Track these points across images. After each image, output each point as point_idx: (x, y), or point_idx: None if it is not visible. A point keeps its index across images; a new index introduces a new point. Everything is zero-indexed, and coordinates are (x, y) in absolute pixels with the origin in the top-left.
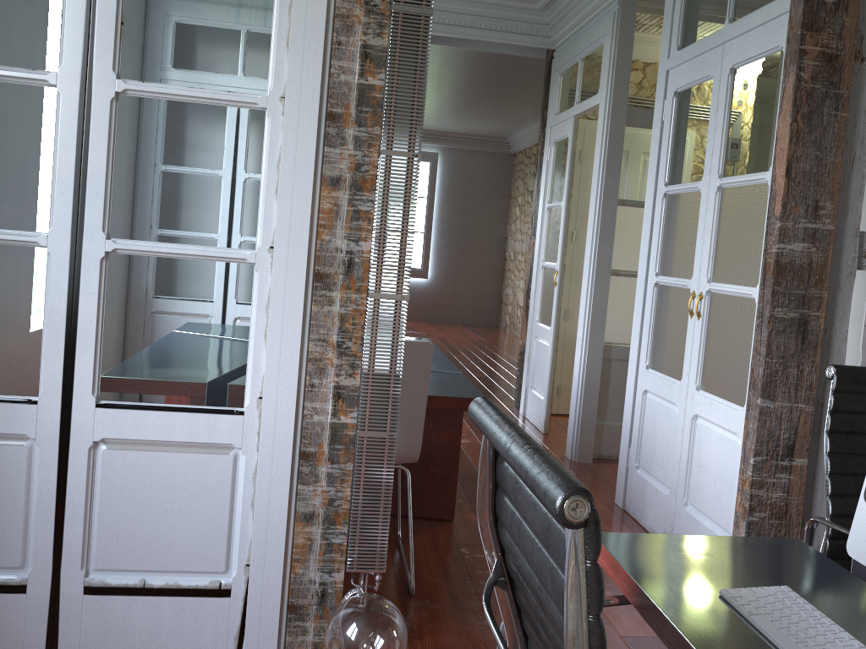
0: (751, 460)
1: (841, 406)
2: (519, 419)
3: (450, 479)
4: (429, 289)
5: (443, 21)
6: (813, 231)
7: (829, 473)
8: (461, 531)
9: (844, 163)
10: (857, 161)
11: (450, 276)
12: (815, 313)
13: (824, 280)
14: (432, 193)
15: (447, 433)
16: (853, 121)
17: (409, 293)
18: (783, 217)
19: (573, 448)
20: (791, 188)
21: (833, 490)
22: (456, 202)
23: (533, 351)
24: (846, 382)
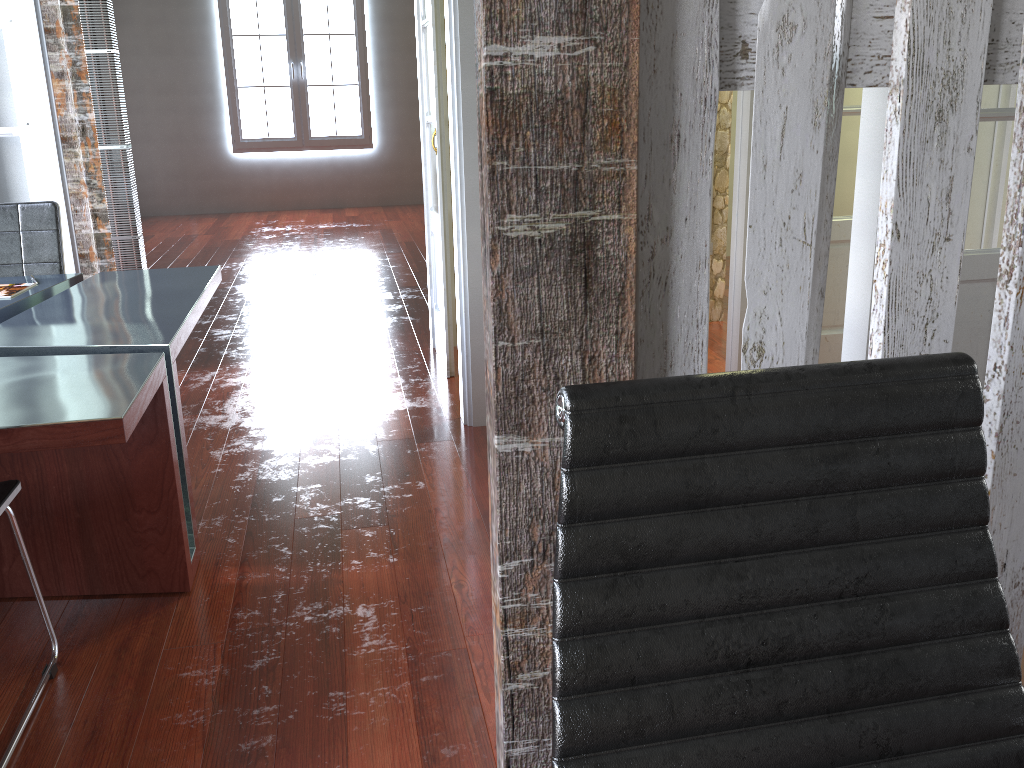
0: (498, 568)
1: (589, 506)
2: (425, 355)
3: (169, 529)
4: (378, 162)
5: None
6: None
7: (558, 694)
8: (191, 614)
9: None
10: None
11: (404, 142)
12: (612, 217)
13: (627, 128)
14: (362, 27)
15: (148, 457)
16: None
17: (352, 171)
18: None
19: (467, 406)
20: None
21: (566, 743)
22: (397, 36)
23: (432, 255)
24: (602, 436)
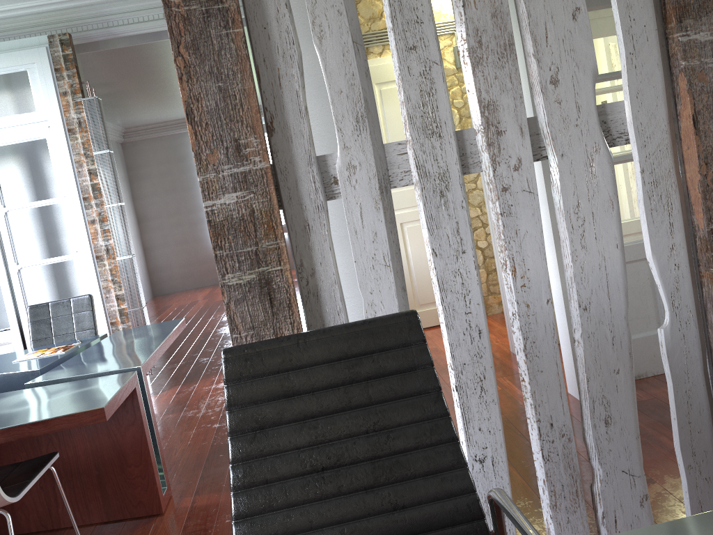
0: None
1: (237, 401)
2: None
3: (148, 475)
4: None
5: (153, 18)
6: (243, 175)
7: (232, 490)
8: (162, 526)
9: (269, 85)
10: (284, 78)
11: None
12: (277, 268)
13: (276, 227)
14: None
15: (131, 432)
16: (265, 33)
17: None
18: (201, 170)
19: None
20: (199, 133)
21: (235, 513)
22: None
23: None
24: (238, 368)
